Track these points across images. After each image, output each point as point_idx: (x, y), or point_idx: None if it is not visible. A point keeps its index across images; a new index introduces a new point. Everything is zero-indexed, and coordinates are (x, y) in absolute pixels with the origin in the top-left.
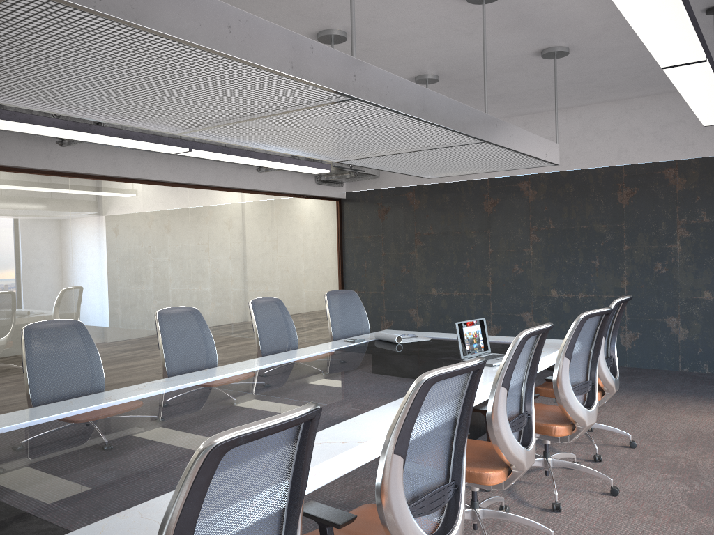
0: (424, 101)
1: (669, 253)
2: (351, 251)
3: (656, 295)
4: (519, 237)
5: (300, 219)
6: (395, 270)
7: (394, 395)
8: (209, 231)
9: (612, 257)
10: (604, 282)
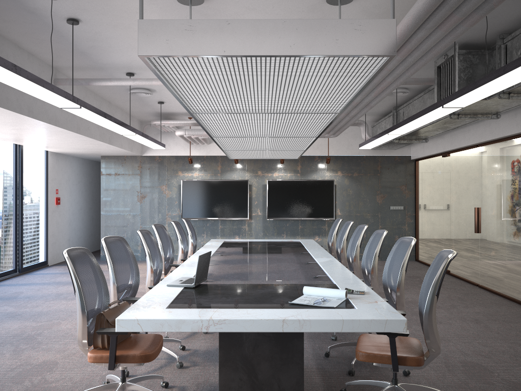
0: None
1: None
2: None
3: None
4: None
5: None
6: None
7: (210, 264)
8: None
9: None
10: None
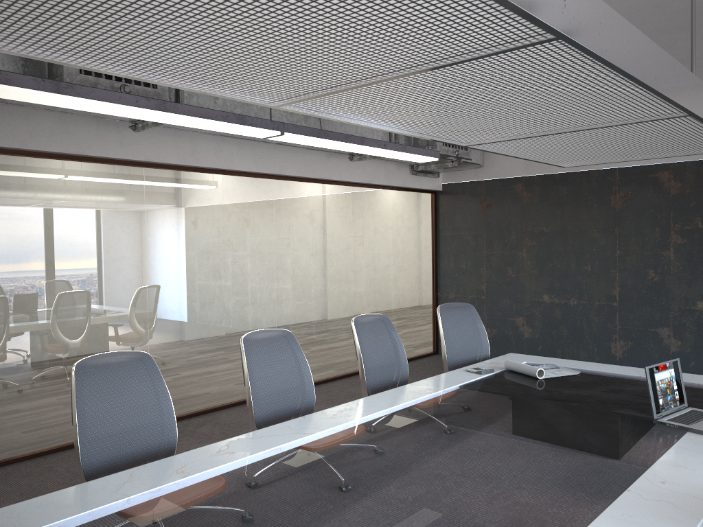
0: (638, 50)
1: None
2: (447, 249)
3: None
4: (656, 237)
5: (393, 214)
6: (499, 272)
7: (594, 494)
8: (295, 228)
9: None
10: None
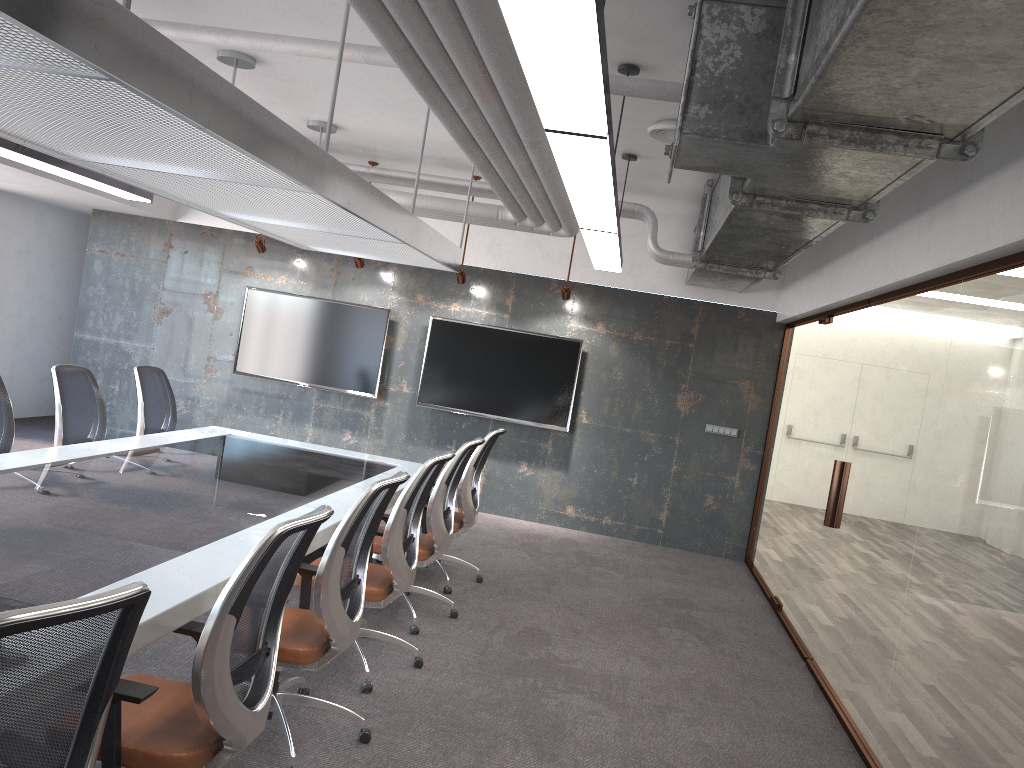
0: None
1: None
2: None
3: None
4: None
5: None
6: None
7: None
8: None
9: None
10: None
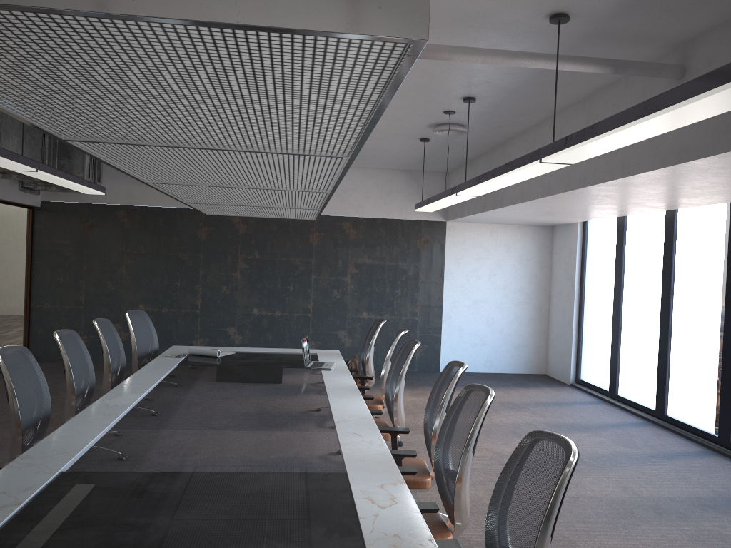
0: None
1: (343, 283)
2: (44, 263)
3: (332, 314)
4: (229, 263)
5: (1, 227)
6: (99, 285)
7: (317, 392)
8: None
9: (303, 284)
10: (296, 303)
